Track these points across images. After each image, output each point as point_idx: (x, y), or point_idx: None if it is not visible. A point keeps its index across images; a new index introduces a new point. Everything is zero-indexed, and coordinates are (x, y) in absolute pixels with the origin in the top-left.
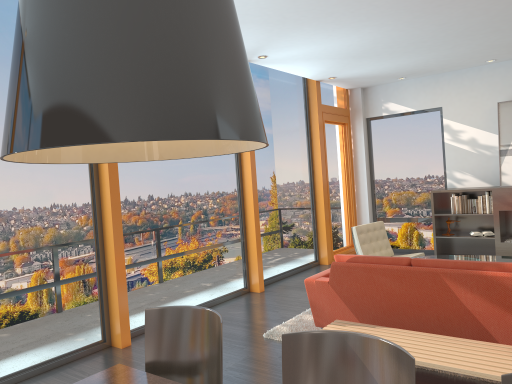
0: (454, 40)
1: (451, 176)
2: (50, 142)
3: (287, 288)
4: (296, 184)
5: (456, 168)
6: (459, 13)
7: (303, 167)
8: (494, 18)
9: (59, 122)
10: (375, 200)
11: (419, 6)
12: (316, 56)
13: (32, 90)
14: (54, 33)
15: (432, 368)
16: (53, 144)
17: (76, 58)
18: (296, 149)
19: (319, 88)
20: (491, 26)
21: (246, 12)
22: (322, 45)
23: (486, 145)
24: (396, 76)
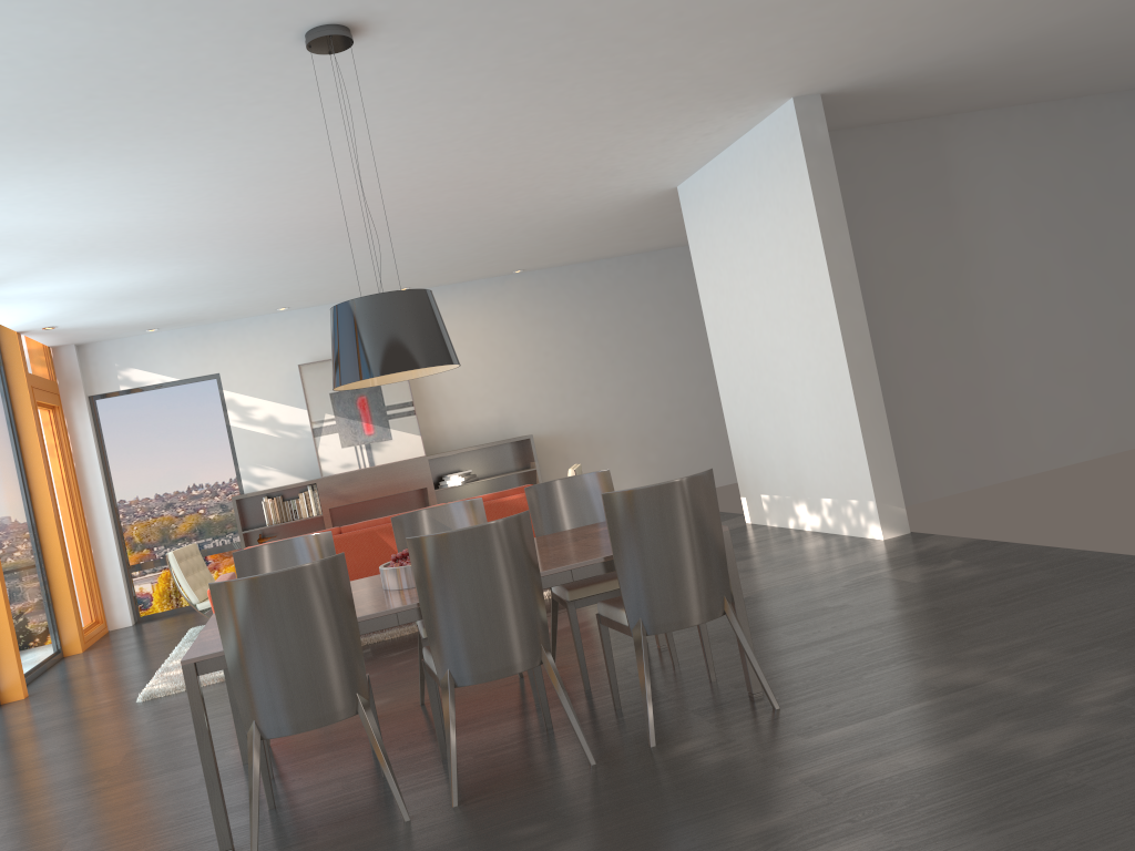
0: (263, 283)
1: (249, 475)
2: (424, 365)
3: (67, 681)
4: (15, 515)
5: (253, 462)
6: (290, 256)
7: (17, 485)
8: (320, 263)
9: (425, 357)
10: (123, 535)
11: (258, 247)
12: (69, 295)
13: (406, 345)
14: (411, 322)
15: (378, 639)
16: (426, 366)
17: (423, 333)
18: (5, 453)
19: (22, 344)
20: (311, 270)
21: (52, 238)
22: (97, 281)
23: (291, 424)
24: (148, 327)
